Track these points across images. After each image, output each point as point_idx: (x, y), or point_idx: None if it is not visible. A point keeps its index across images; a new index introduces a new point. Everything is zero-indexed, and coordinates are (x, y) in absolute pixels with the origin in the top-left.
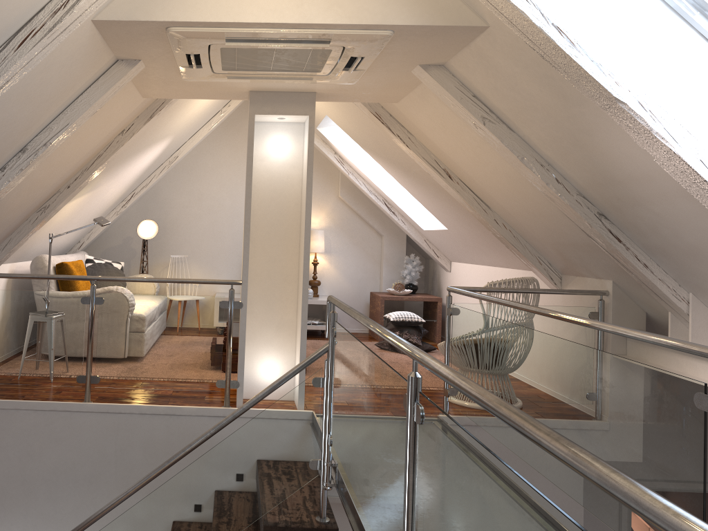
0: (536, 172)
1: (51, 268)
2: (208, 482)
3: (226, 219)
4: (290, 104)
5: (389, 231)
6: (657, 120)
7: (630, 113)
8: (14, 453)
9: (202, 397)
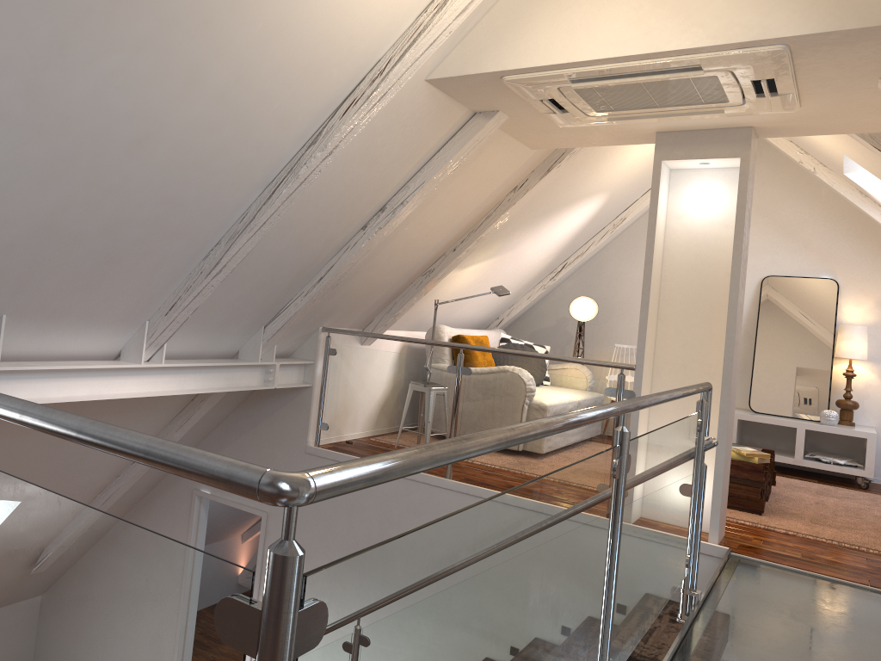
0: None
1: (446, 340)
2: None
3: None
4: (713, 144)
5: None
6: None
7: None
8: (375, 516)
9: None
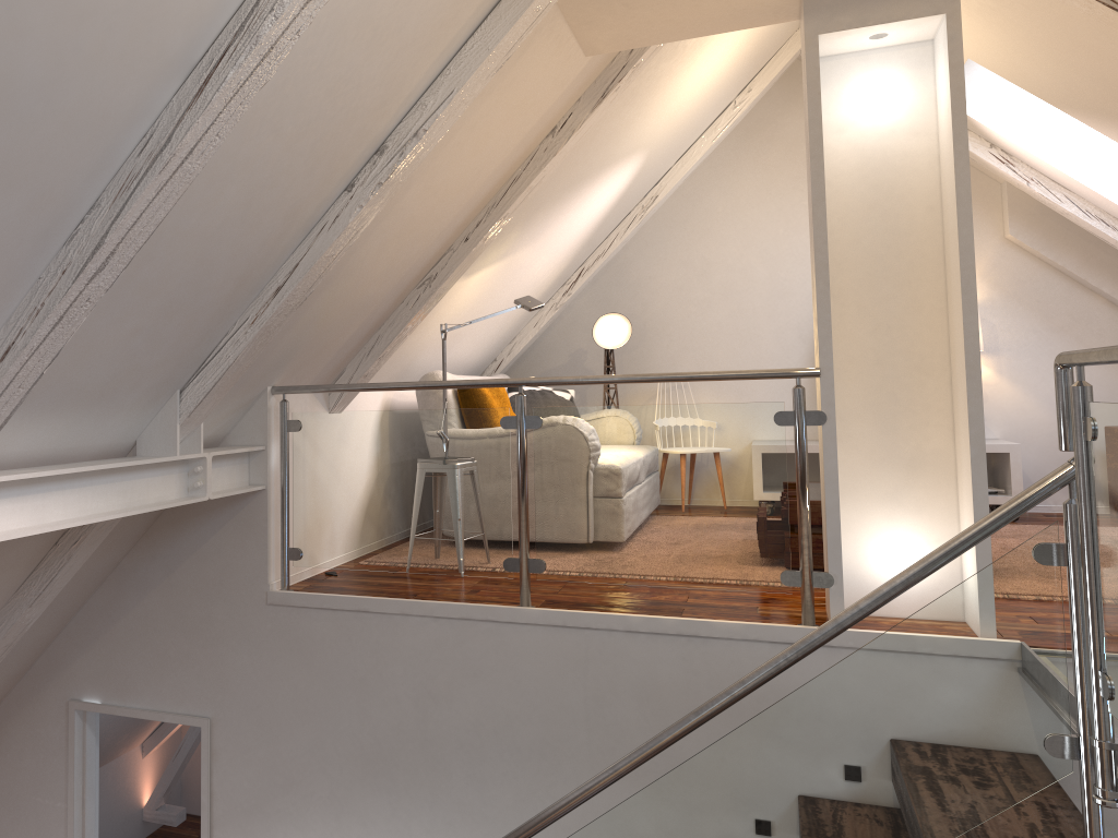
0: None
1: (449, 392)
2: (790, 765)
3: (760, 304)
4: None
5: None
6: None
7: None
8: (406, 691)
9: (750, 608)
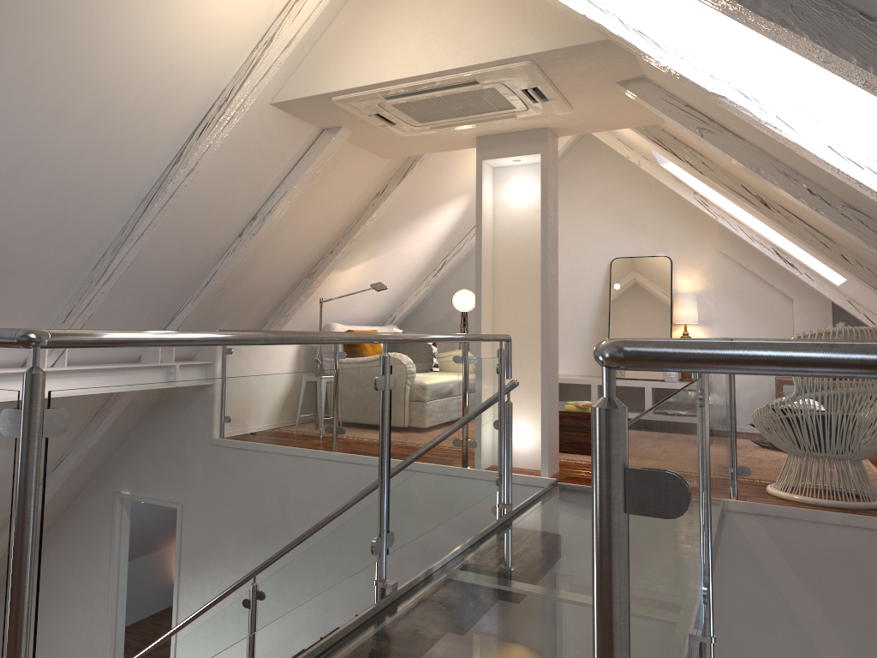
0: (778, 184)
1: None
2: None
3: (563, 286)
4: (519, 144)
5: (801, 293)
6: (765, 109)
7: (733, 105)
8: None
9: None
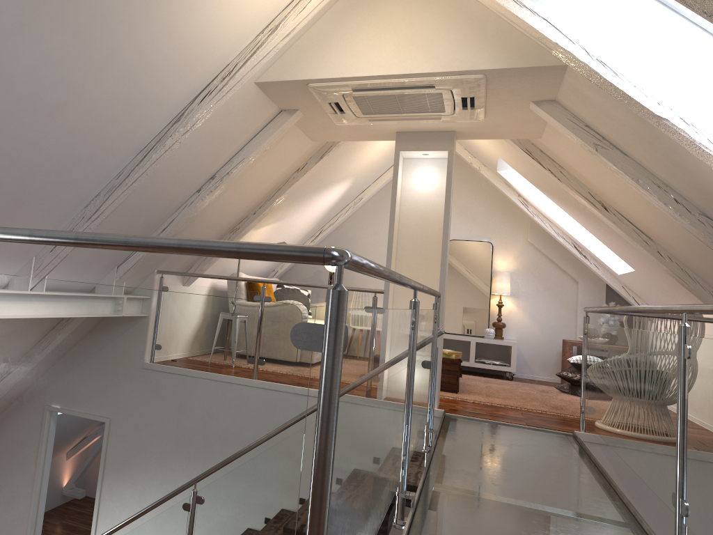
0: (652, 193)
1: (243, 283)
2: None
3: None
4: (431, 141)
5: (585, 278)
6: (699, 132)
7: (673, 127)
8: None
9: None
